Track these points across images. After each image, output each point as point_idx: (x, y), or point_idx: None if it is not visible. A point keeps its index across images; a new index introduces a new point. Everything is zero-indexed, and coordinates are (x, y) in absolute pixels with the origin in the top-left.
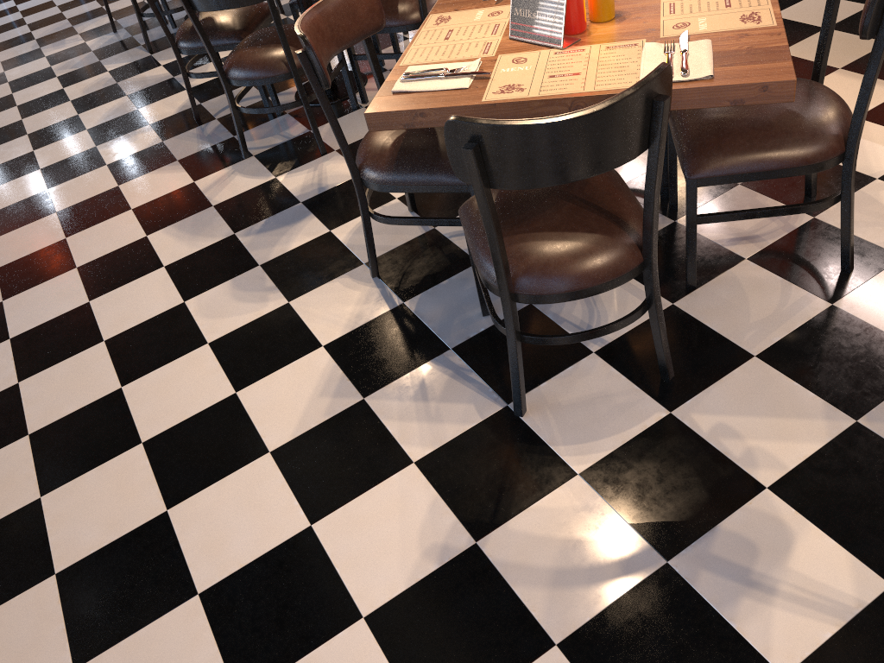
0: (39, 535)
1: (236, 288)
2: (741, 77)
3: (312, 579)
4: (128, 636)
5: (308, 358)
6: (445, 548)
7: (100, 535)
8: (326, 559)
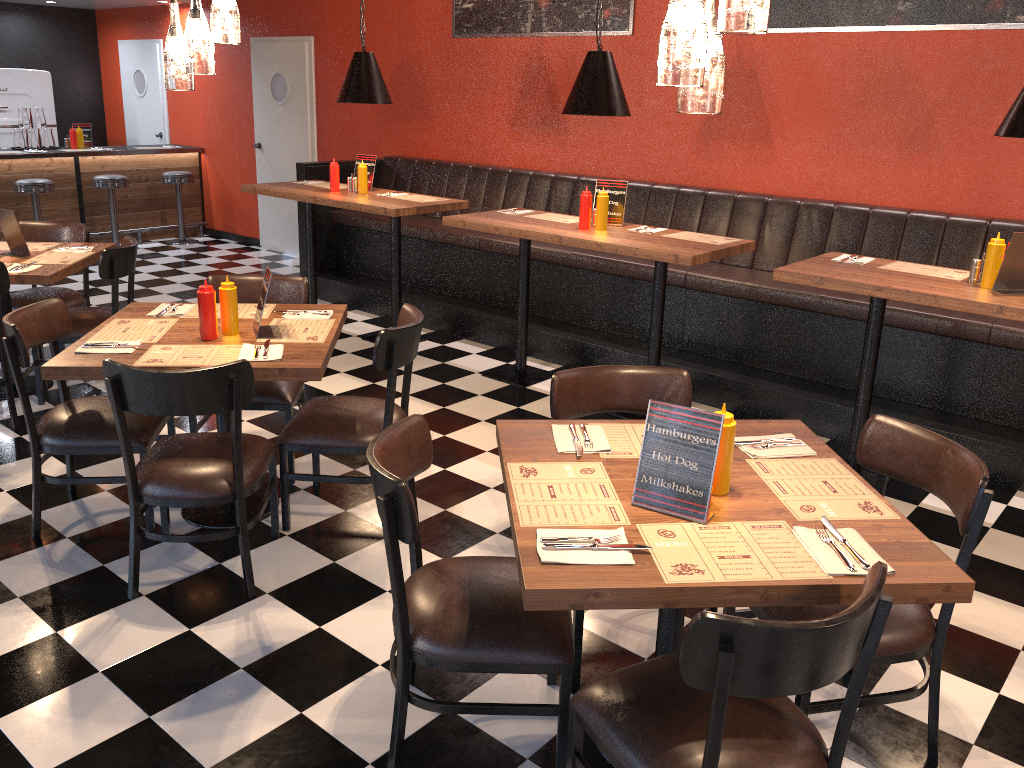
0: None
1: None
2: (921, 574)
3: None
4: None
5: None
6: None
7: None
8: None
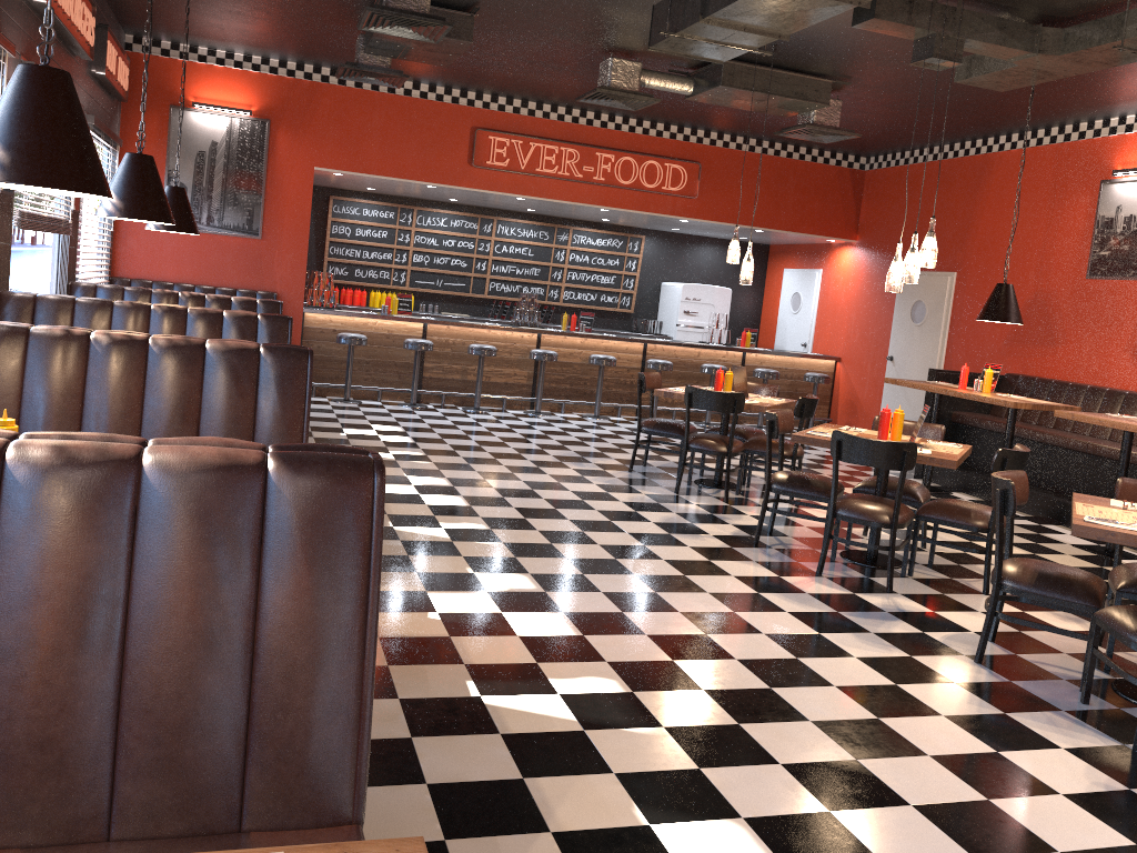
0: (783, 702)
1: (860, 638)
2: None
3: (1012, 771)
4: (887, 757)
5: (946, 684)
6: (1106, 785)
7: (833, 714)
8: (1018, 767)
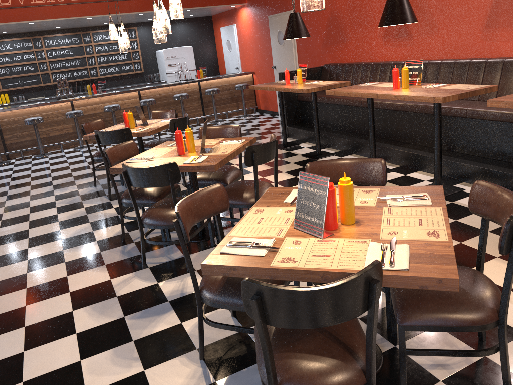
0: None
1: (115, 355)
2: (426, 272)
3: None
4: None
5: None
6: None
7: None
8: None
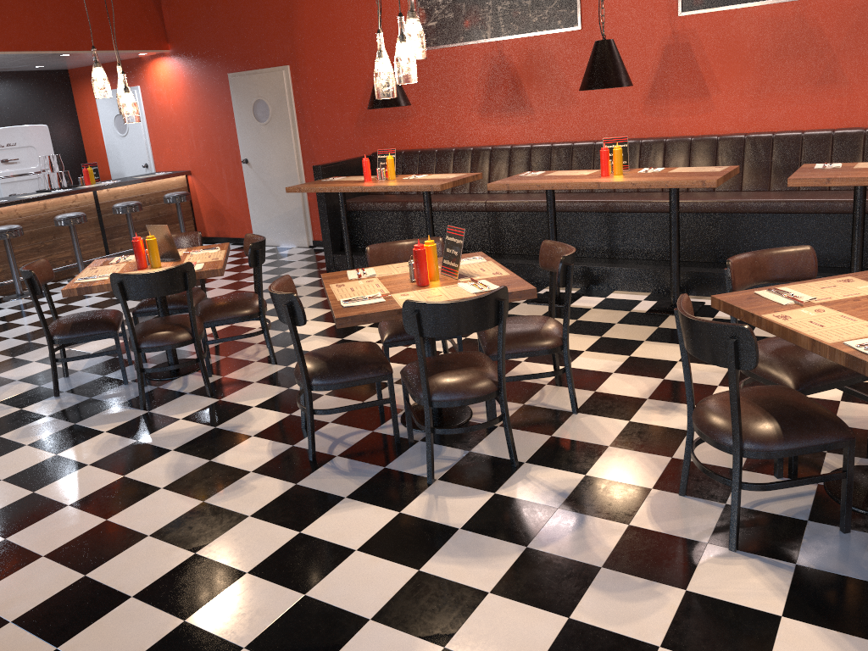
0: None
1: (610, 591)
2: None
3: None
4: None
5: (786, 629)
6: None
7: None
8: None
